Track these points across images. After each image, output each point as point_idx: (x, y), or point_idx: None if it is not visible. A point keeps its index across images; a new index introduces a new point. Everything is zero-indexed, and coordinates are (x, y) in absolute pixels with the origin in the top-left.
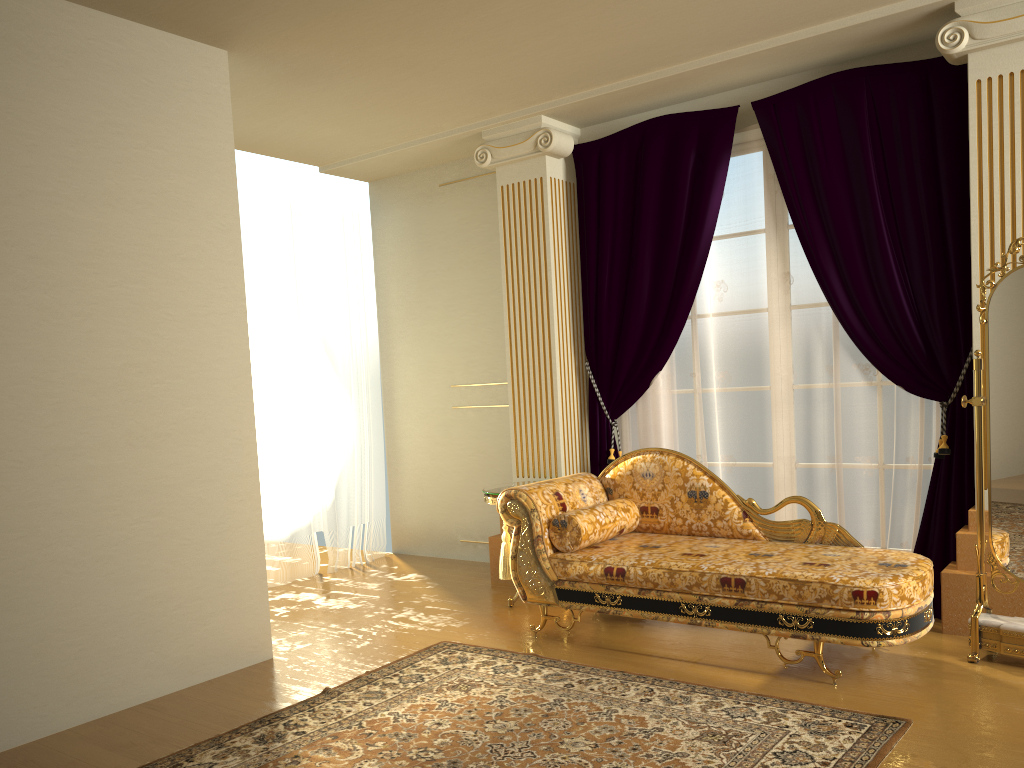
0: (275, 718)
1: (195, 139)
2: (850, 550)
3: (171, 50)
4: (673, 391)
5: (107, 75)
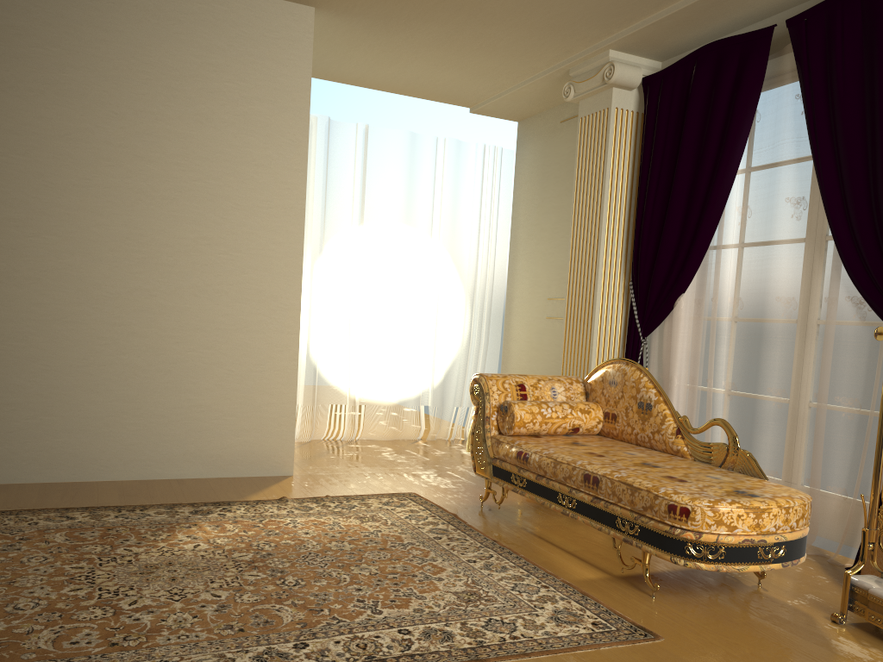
0: (226, 504)
1: (277, 75)
2: (743, 479)
3: (265, 9)
4: (697, 315)
5: (210, 29)
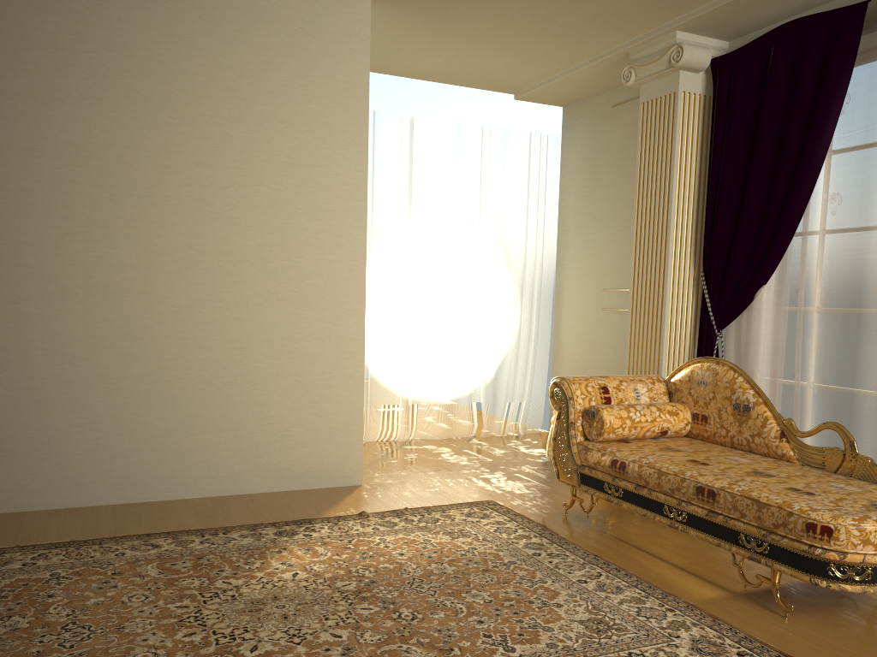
0: (307, 522)
1: (335, 72)
2: (869, 487)
3: (321, 2)
4: (779, 307)
5: (266, 26)
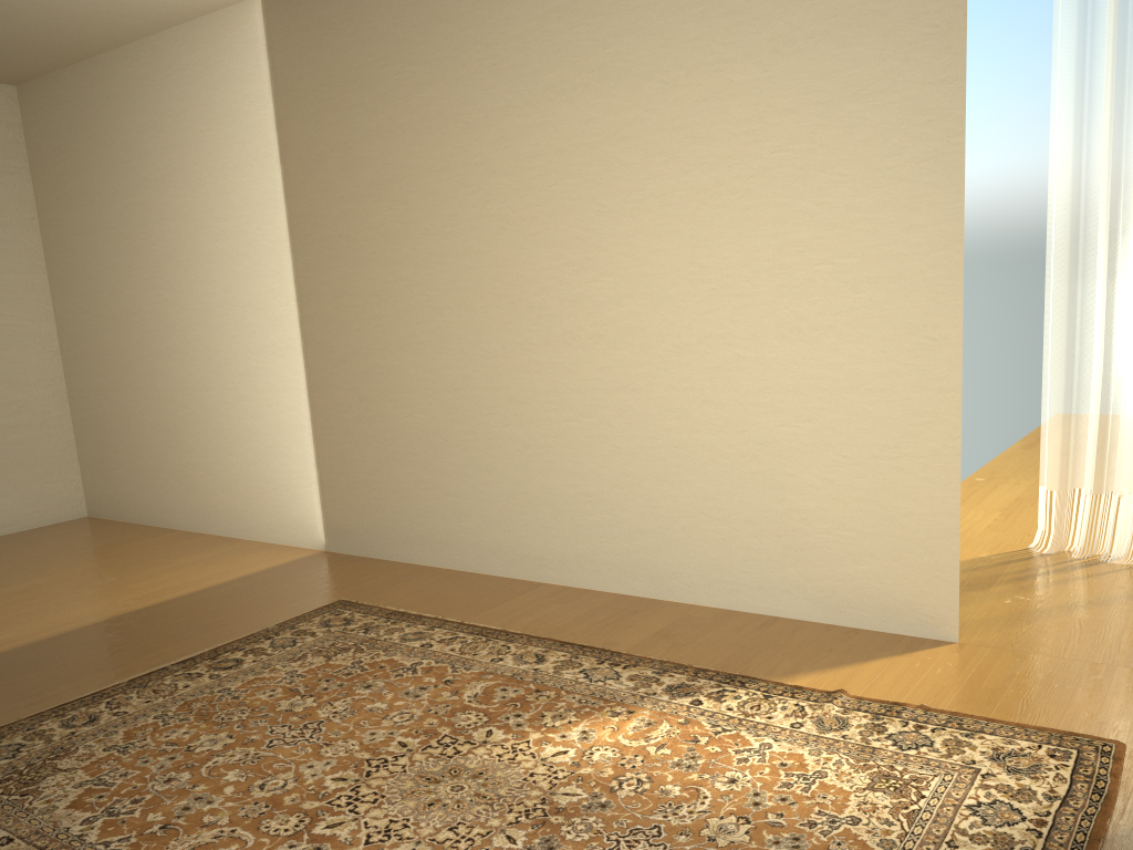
0: (740, 682)
1: None
2: None
3: None
4: None
5: None
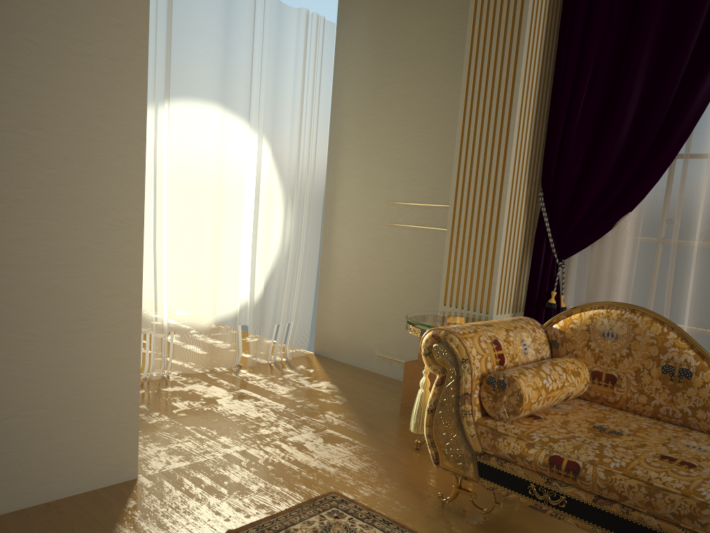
0: None
1: None
2: None
3: None
4: (639, 237)
5: None
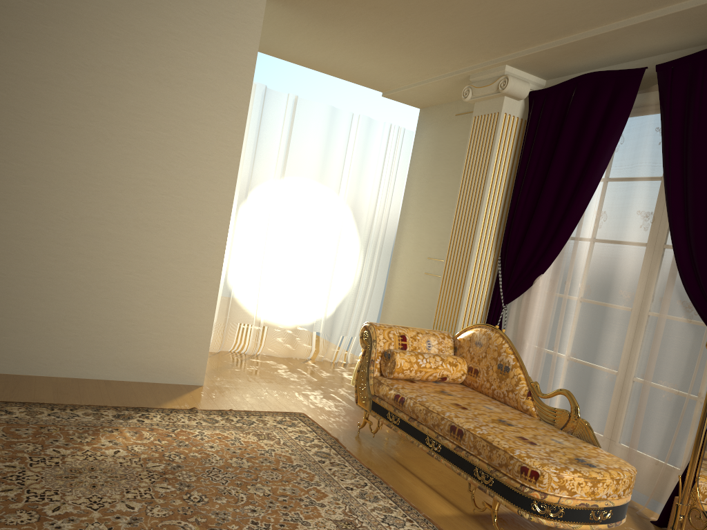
0: (144, 410)
1: (228, 50)
2: (581, 445)
3: None
4: (551, 293)
5: (176, 3)
